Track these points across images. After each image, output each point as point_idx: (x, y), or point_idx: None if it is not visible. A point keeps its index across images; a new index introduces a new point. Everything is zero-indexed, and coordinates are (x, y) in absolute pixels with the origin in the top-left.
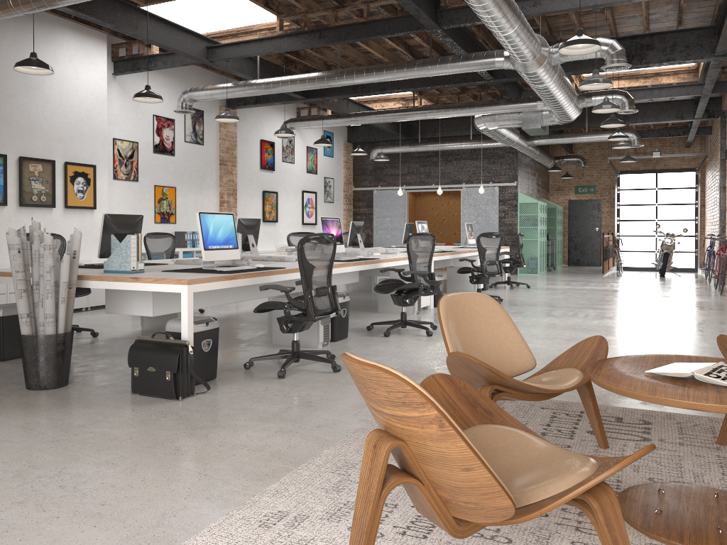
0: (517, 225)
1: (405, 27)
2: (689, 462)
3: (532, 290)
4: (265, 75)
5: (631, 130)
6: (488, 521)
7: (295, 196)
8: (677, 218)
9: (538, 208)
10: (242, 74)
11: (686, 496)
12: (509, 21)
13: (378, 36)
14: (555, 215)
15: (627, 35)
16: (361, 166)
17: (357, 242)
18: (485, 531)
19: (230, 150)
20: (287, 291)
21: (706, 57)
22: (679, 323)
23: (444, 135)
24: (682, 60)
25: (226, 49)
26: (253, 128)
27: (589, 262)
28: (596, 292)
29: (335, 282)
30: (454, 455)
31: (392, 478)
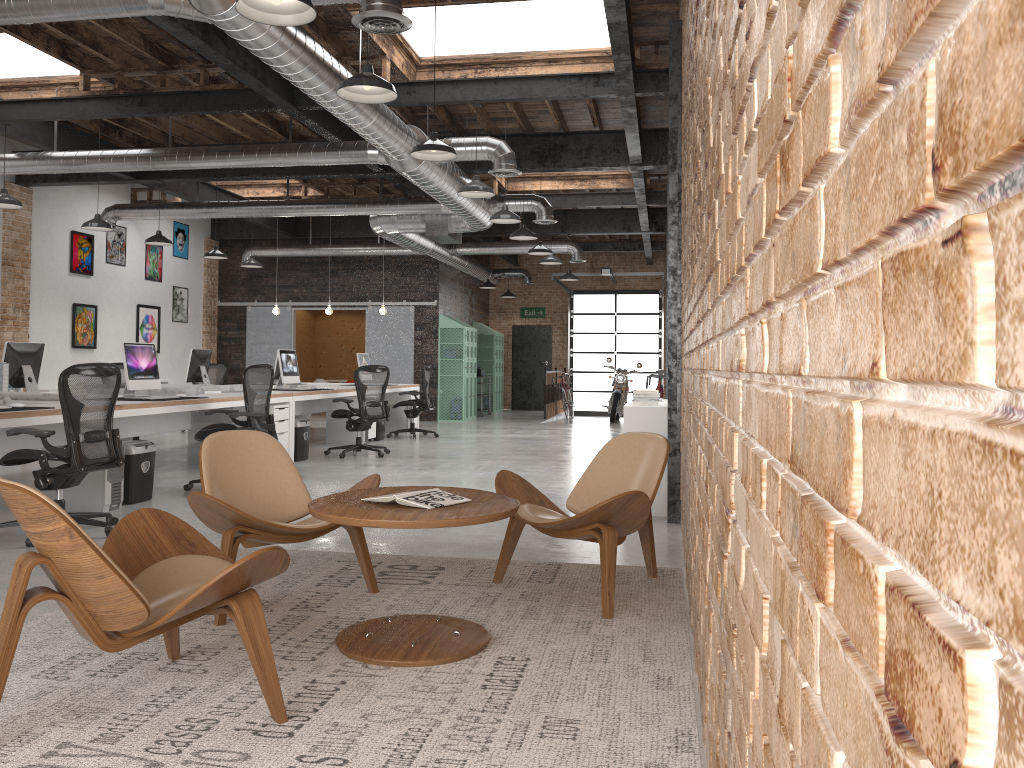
0: (438, 356)
1: (253, 103)
2: (450, 598)
3: (439, 440)
4: (71, 145)
5: (581, 240)
6: (128, 627)
7: (126, 312)
8: (639, 351)
9: (464, 335)
10: (33, 142)
11: (410, 622)
12: (361, 114)
13: (218, 111)
14: (492, 344)
15: (545, 130)
16: (230, 272)
17: (201, 377)
18: (186, 667)
19: (20, 245)
20: (43, 435)
21: (623, 164)
22: (575, 473)
23: (344, 235)
24: (598, 166)
25: (5, 107)
26: (60, 215)
27: (537, 406)
28: (515, 441)
29: (152, 430)
30: (87, 565)
31: (37, 595)
